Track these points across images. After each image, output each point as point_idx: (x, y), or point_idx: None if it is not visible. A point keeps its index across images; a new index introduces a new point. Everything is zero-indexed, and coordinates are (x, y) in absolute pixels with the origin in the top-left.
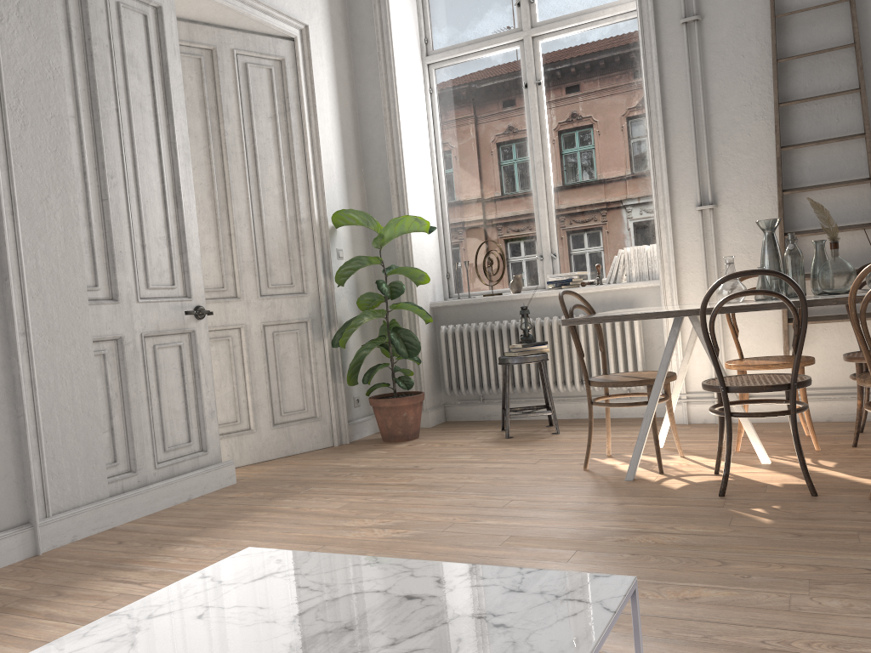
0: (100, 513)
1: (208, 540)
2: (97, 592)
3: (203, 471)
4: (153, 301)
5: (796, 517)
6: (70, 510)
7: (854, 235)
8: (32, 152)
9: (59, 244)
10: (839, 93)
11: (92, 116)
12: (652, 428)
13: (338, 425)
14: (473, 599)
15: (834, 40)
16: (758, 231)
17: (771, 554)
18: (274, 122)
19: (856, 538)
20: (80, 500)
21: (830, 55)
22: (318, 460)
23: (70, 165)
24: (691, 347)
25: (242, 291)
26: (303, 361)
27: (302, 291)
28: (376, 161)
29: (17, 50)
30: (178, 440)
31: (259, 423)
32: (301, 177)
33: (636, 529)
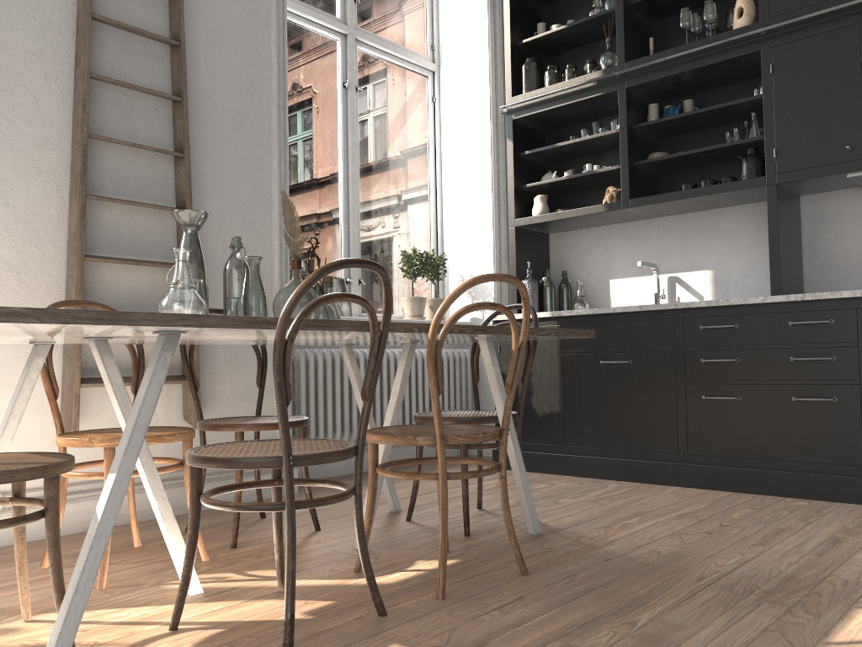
0: None
1: None
2: None
3: None
4: None
5: None
6: None
7: (156, 275)
8: None
9: None
10: (160, 93)
11: None
12: (56, 566)
13: None
14: None
15: (150, 27)
16: (37, 243)
17: None
18: None
19: None
20: None
21: (144, 43)
22: None
23: None
24: (22, 409)
25: None
26: None
27: None
28: None
29: None
30: None
31: None
32: None
33: None
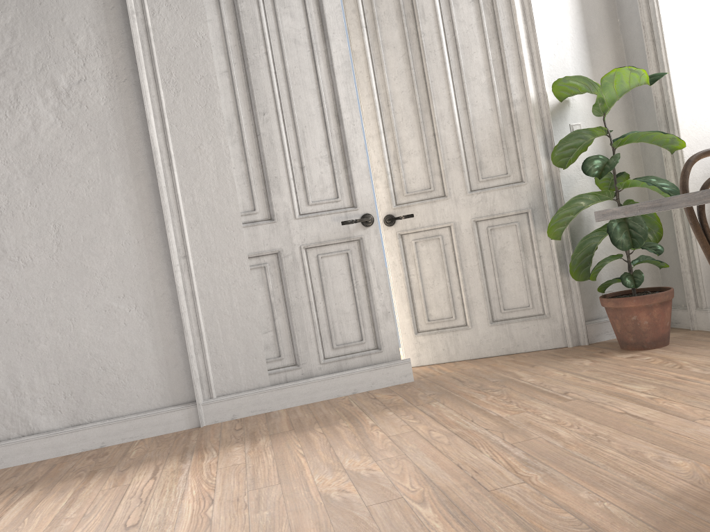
0: (258, 398)
1: (263, 445)
2: (131, 476)
3: (371, 368)
4: (312, 216)
5: None
6: (231, 394)
7: None
8: (185, 112)
9: (213, 181)
10: None
11: (244, 66)
12: None
13: (574, 324)
14: None
15: None
16: None
17: None
18: (476, 4)
19: None
20: (242, 386)
21: None
22: (517, 364)
23: (219, 114)
24: None
25: (449, 189)
26: (525, 255)
27: (520, 179)
28: (629, 4)
29: (168, 33)
30: (348, 338)
31: (474, 319)
32: (511, 55)
33: None
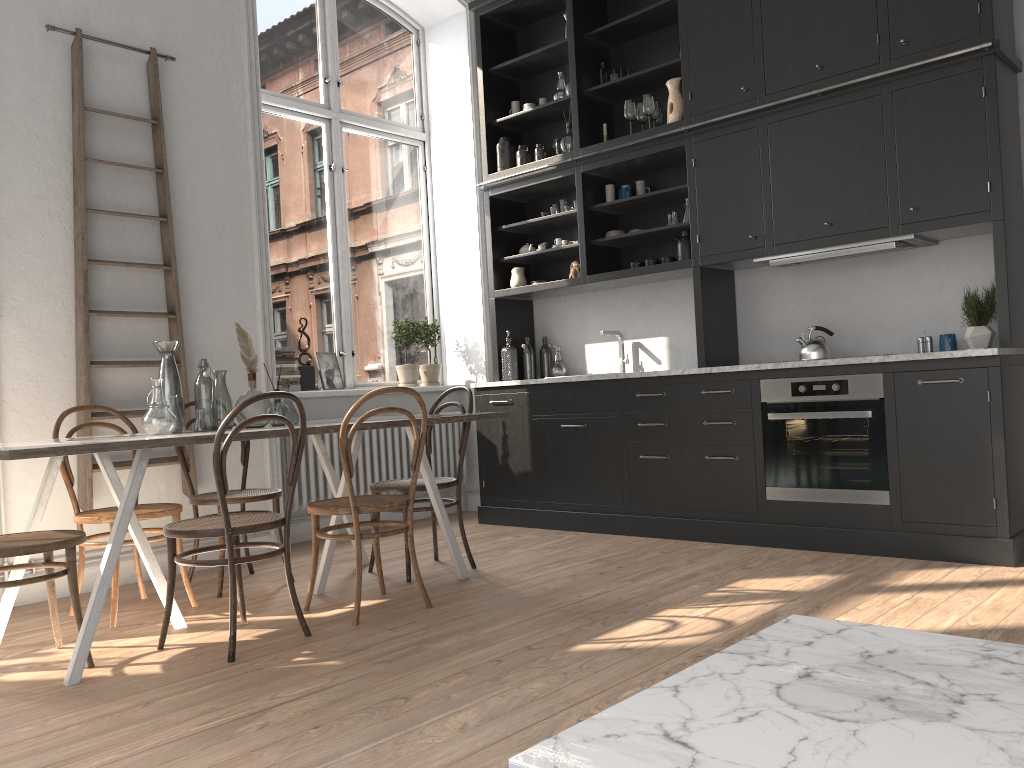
0: None
1: None
2: None
3: None
4: None
5: (346, 652)
6: None
7: (152, 372)
8: None
9: None
10: (148, 217)
11: None
12: (77, 606)
13: None
14: (823, 656)
15: (137, 158)
16: (50, 356)
17: (414, 679)
18: None
19: (428, 648)
20: None
21: (132, 173)
22: None
23: None
24: (47, 498)
25: None
26: None
27: None
28: None
29: None
30: None
31: None
32: None
33: (245, 712)
